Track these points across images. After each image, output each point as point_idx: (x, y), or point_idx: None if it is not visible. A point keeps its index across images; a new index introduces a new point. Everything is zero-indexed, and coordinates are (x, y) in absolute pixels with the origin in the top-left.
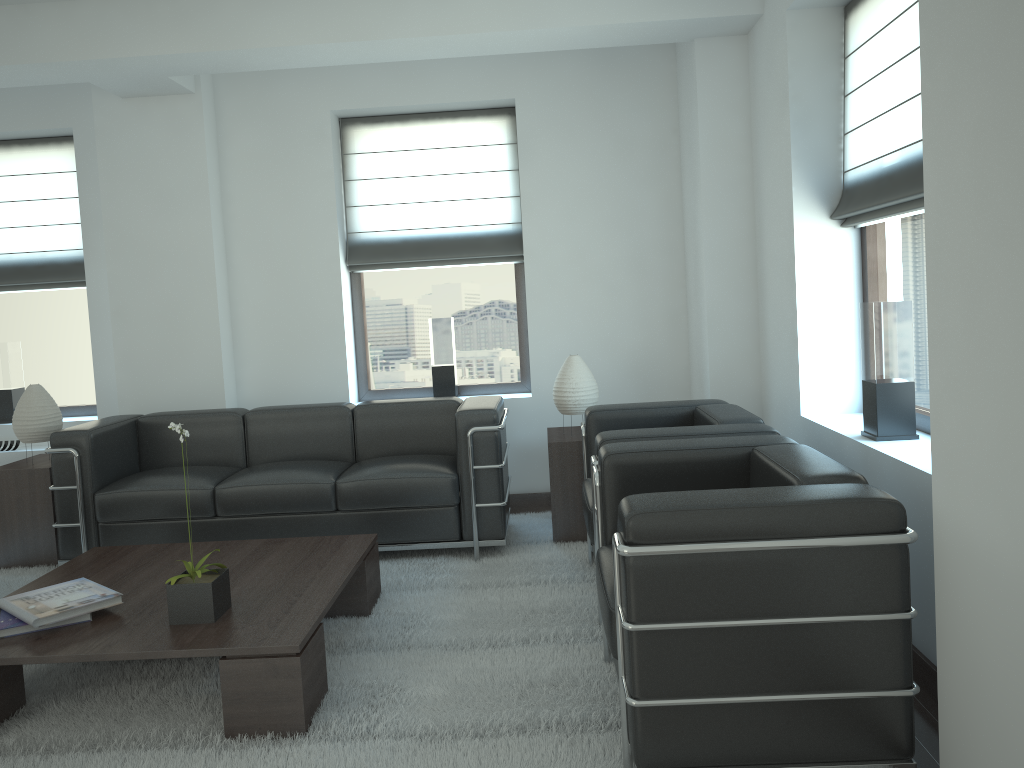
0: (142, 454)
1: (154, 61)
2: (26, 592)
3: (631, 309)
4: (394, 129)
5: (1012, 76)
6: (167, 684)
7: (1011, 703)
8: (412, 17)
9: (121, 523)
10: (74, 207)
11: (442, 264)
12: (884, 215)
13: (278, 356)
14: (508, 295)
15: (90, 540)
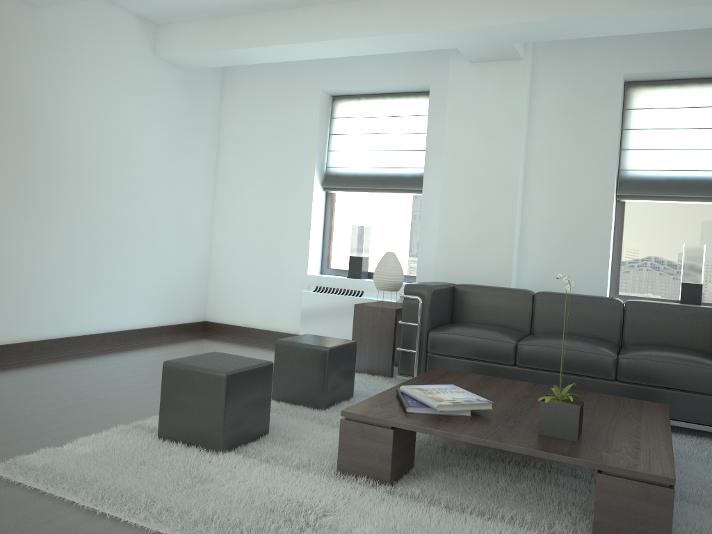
0: (454, 311)
1: (512, 29)
2: (417, 385)
3: None
4: (671, 91)
5: None
6: (517, 482)
7: None
8: None
9: (443, 356)
10: (419, 139)
11: (700, 200)
12: None
13: (553, 257)
14: None
15: (420, 364)
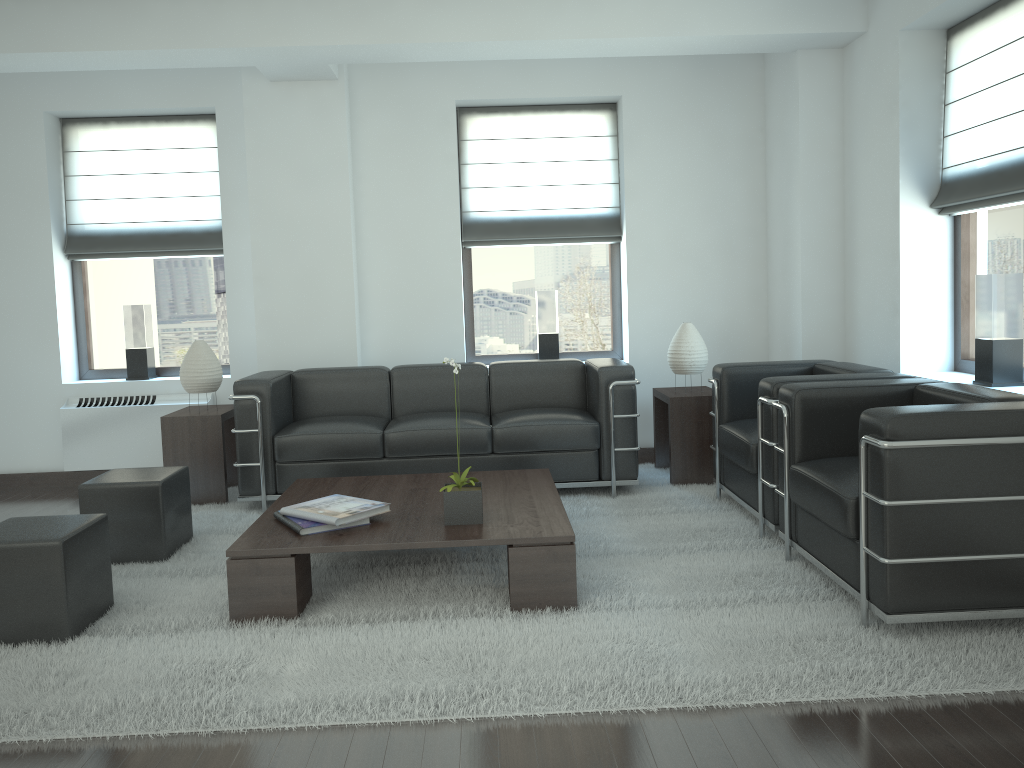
0: (296, 405)
1: (330, 50)
2: (299, 503)
3: (719, 286)
4: (507, 119)
5: None
6: (426, 579)
7: None
8: (567, 21)
9: (297, 463)
10: (207, 181)
11: (548, 242)
12: (993, 204)
13: (401, 322)
14: (603, 272)
15: (268, 478)
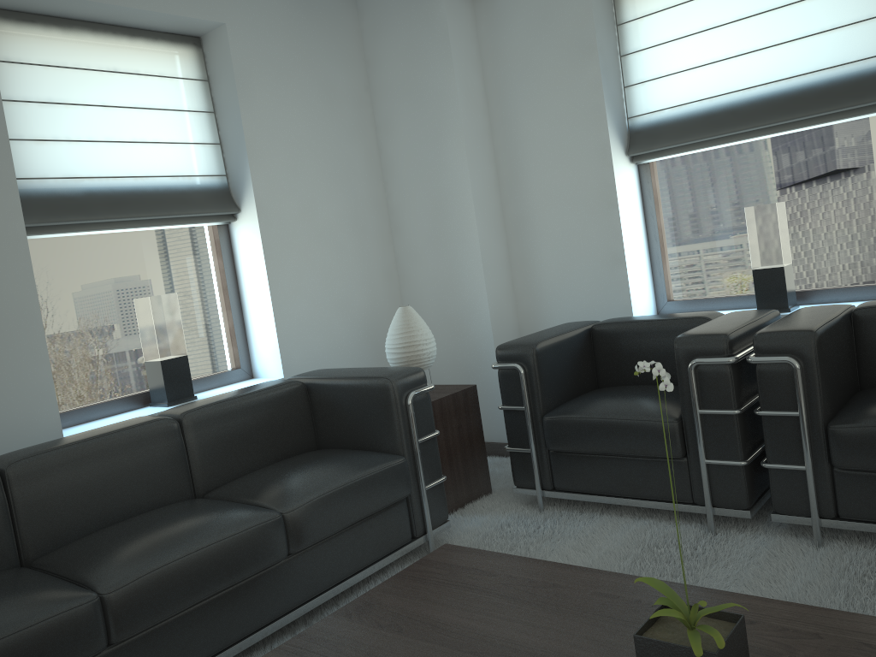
0: None
1: None
2: None
3: (356, 268)
4: (53, 36)
5: None
6: None
7: None
8: None
9: None
10: None
11: (145, 225)
12: (725, 142)
13: None
14: (211, 265)
15: None
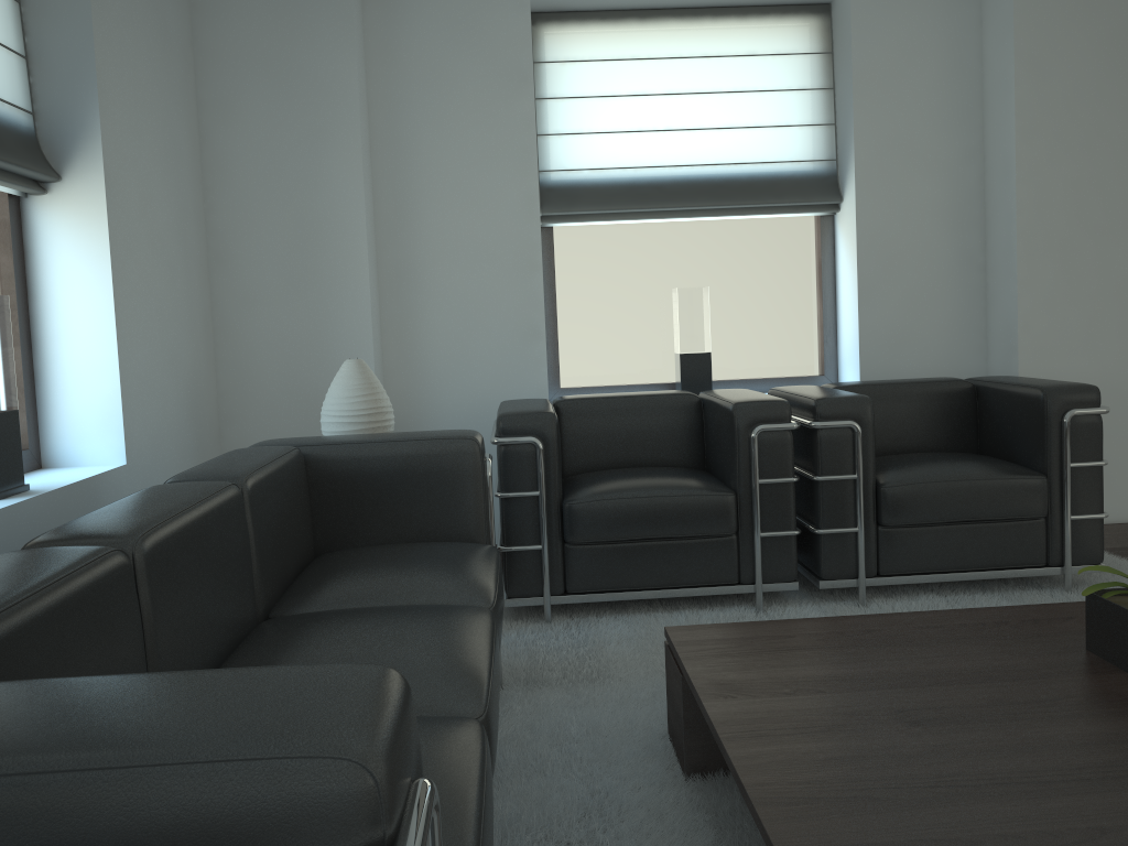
0: None
1: None
2: None
3: (184, 307)
4: None
5: (1104, 162)
6: None
7: None
8: None
9: None
10: None
11: None
12: (649, 218)
13: None
14: None
15: None
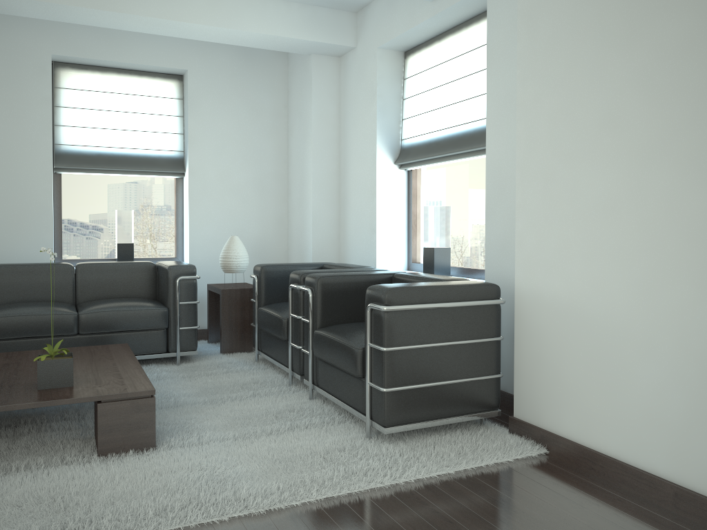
0: None
1: None
2: None
3: (255, 212)
4: (95, 76)
5: (575, 92)
6: (17, 439)
7: (563, 359)
8: (149, 4)
9: None
10: None
11: (127, 173)
12: (433, 162)
13: None
14: (170, 199)
15: None
